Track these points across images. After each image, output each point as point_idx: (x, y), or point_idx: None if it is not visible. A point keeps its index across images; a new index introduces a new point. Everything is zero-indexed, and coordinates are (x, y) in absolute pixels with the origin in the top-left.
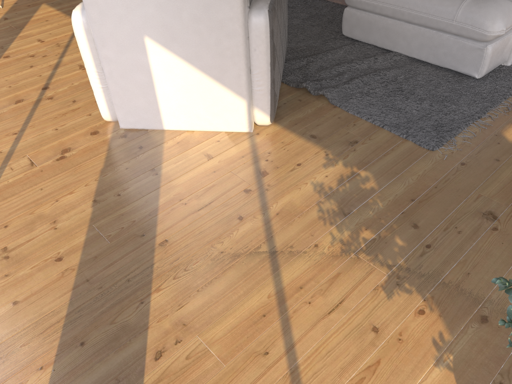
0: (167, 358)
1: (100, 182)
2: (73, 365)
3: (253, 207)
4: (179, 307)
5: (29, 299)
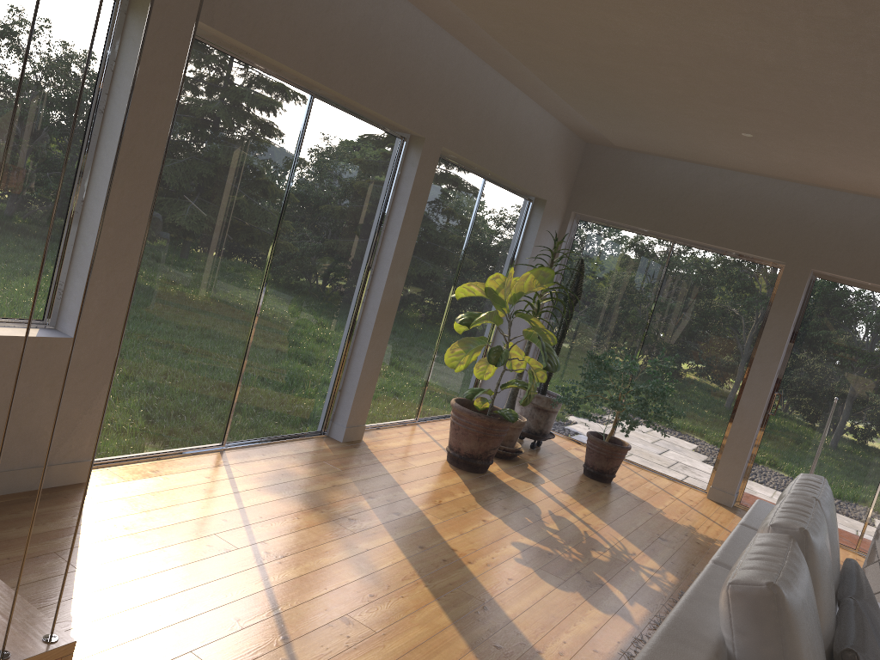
0: None
1: None
2: None
3: None
4: None
5: None
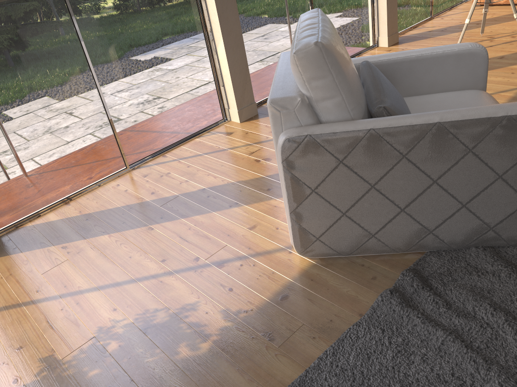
0: (60, 251)
1: (225, 184)
2: (76, 221)
3: (174, 265)
4: (92, 248)
5: (126, 194)
